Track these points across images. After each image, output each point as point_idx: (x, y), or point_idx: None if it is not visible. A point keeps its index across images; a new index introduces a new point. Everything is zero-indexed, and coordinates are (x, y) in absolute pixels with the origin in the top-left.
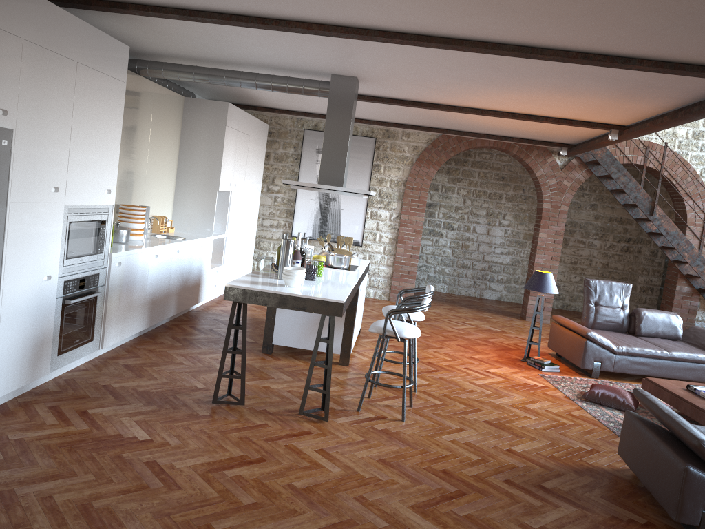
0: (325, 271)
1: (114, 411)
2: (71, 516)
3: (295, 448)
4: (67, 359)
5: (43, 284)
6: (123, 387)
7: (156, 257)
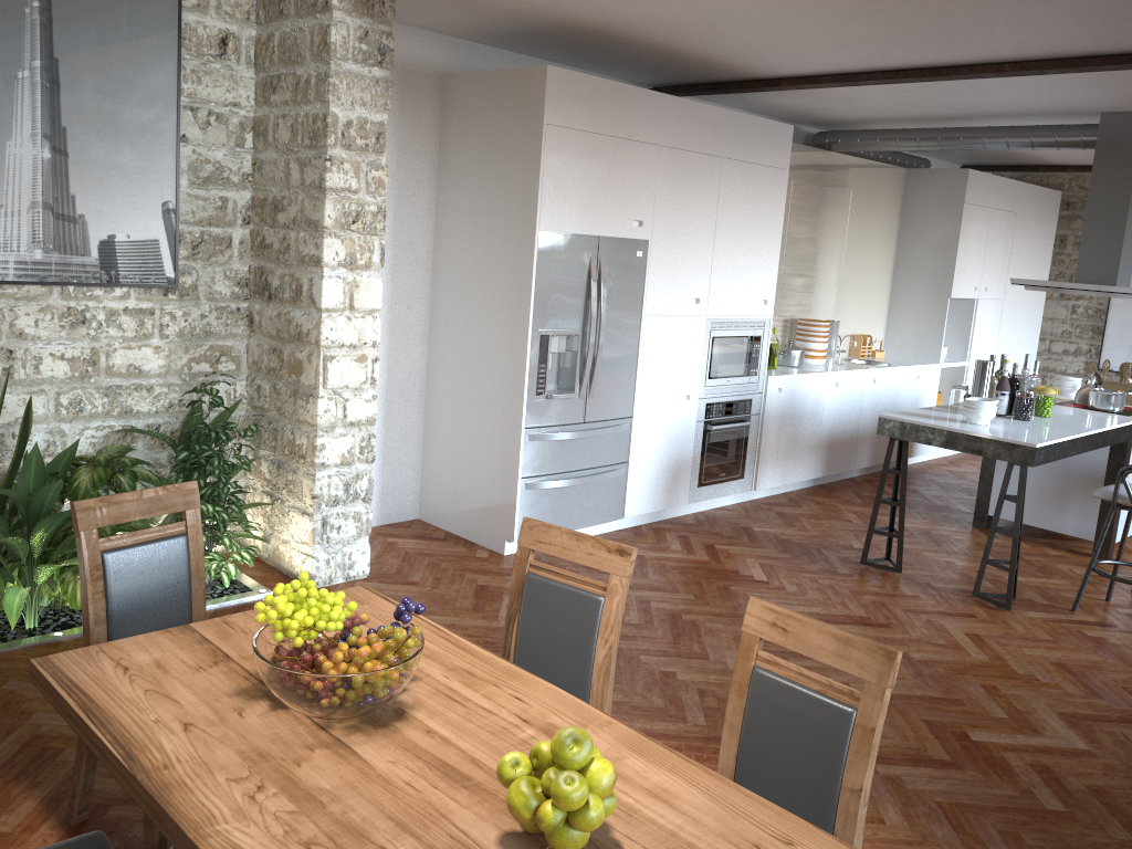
0: (1070, 412)
1: (742, 551)
2: (658, 619)
3: (939, 626)
4: (709, 493)
5: (680, 403)
6: (764, 532)
7: (836, 387)
